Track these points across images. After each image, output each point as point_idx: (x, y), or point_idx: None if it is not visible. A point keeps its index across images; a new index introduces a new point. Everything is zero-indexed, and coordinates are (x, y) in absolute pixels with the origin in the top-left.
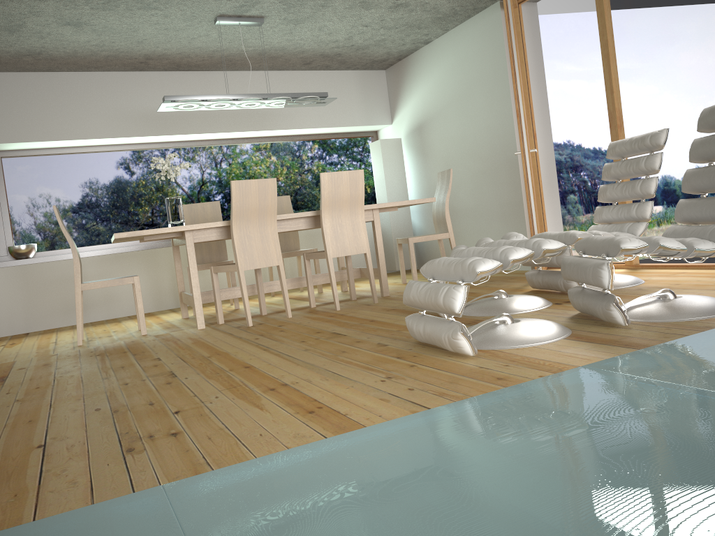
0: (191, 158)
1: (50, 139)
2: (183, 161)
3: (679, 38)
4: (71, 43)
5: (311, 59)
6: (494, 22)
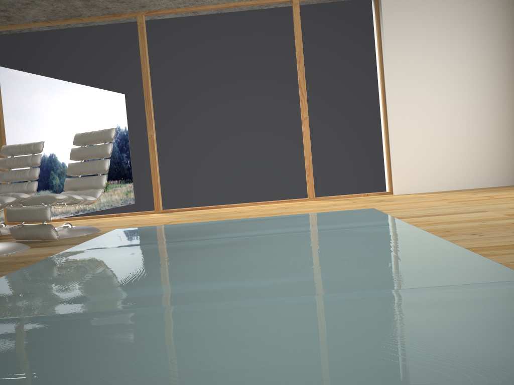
0: None
1: None
2: None
3: (45, 93)
4: None
5: None
6: None
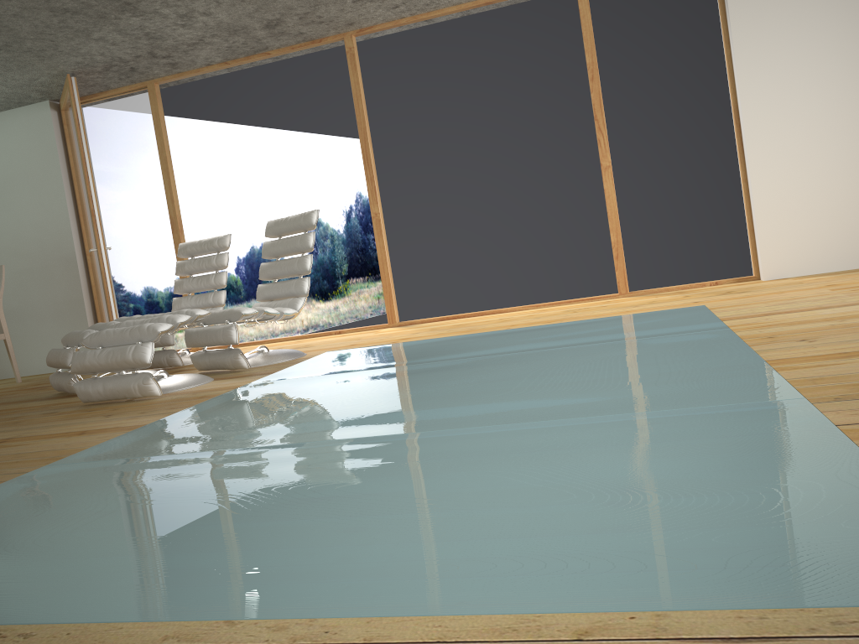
0: None
1: None
2: None
3: (228, 165)
4: None
5: None
6: (42, 120)
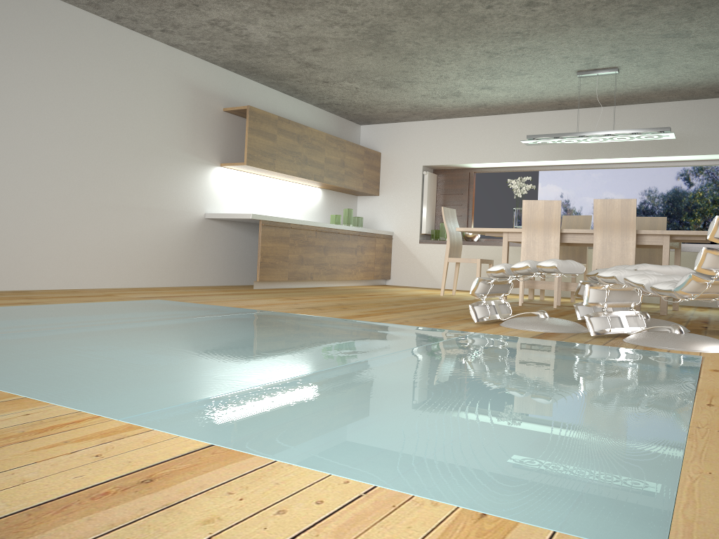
0: (607, 178)
1: (495, 161)
2: (600, 180)
3: None
4: (497, 98)
5: (717, 88)
6: None
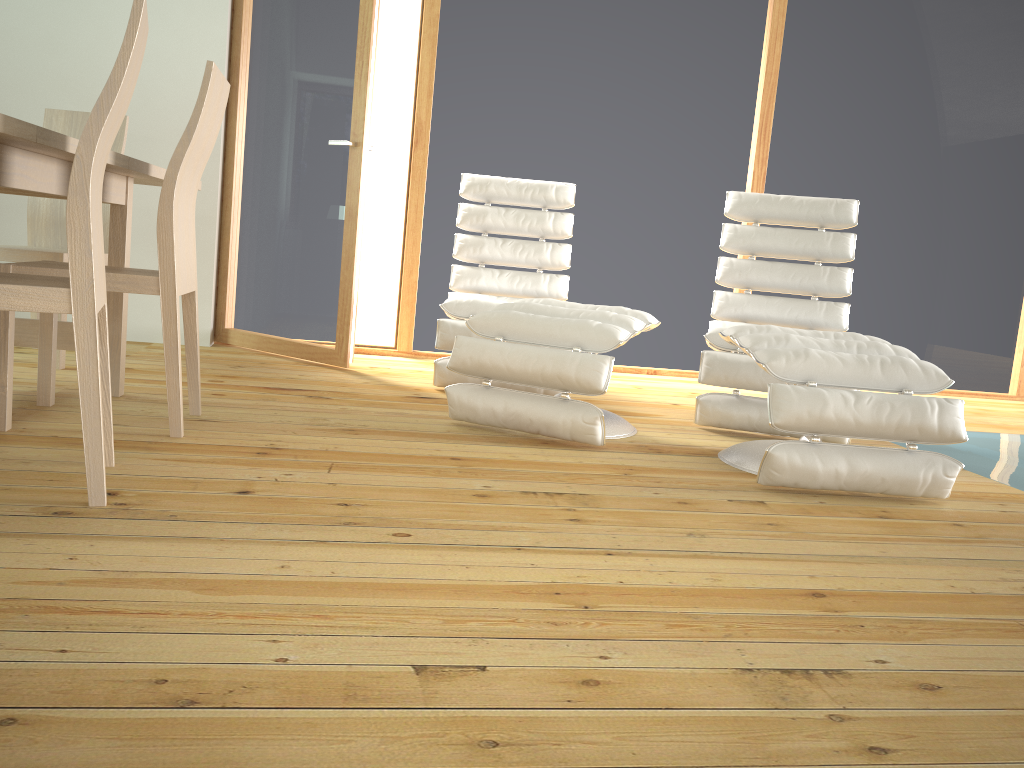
0: None
1: None
2: None
3: (544, 67)
4: None
5: None
6: None
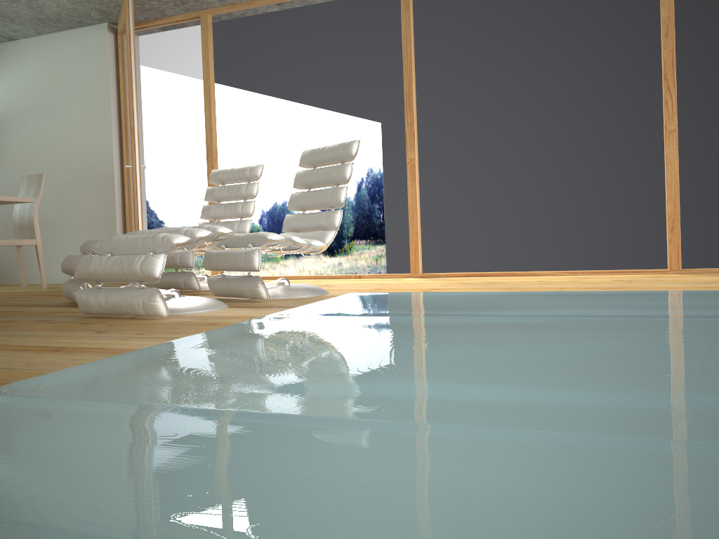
0: None
1: None
2: None
3: (269, 99)
4: None
5: None
6: (99, 41)
